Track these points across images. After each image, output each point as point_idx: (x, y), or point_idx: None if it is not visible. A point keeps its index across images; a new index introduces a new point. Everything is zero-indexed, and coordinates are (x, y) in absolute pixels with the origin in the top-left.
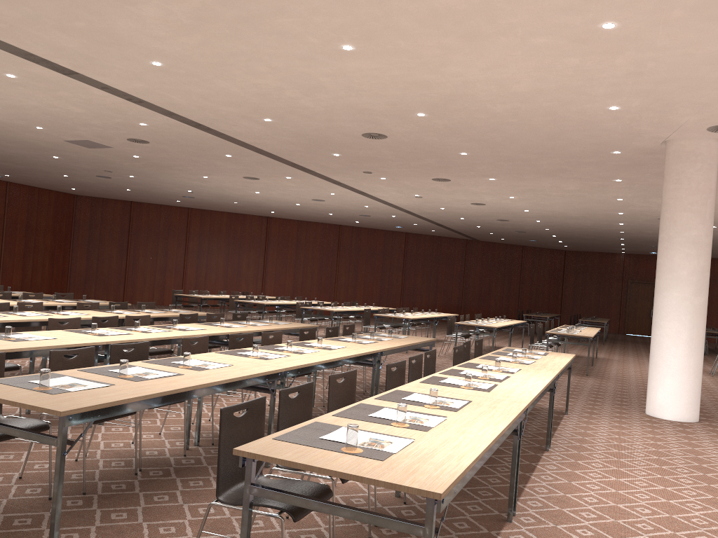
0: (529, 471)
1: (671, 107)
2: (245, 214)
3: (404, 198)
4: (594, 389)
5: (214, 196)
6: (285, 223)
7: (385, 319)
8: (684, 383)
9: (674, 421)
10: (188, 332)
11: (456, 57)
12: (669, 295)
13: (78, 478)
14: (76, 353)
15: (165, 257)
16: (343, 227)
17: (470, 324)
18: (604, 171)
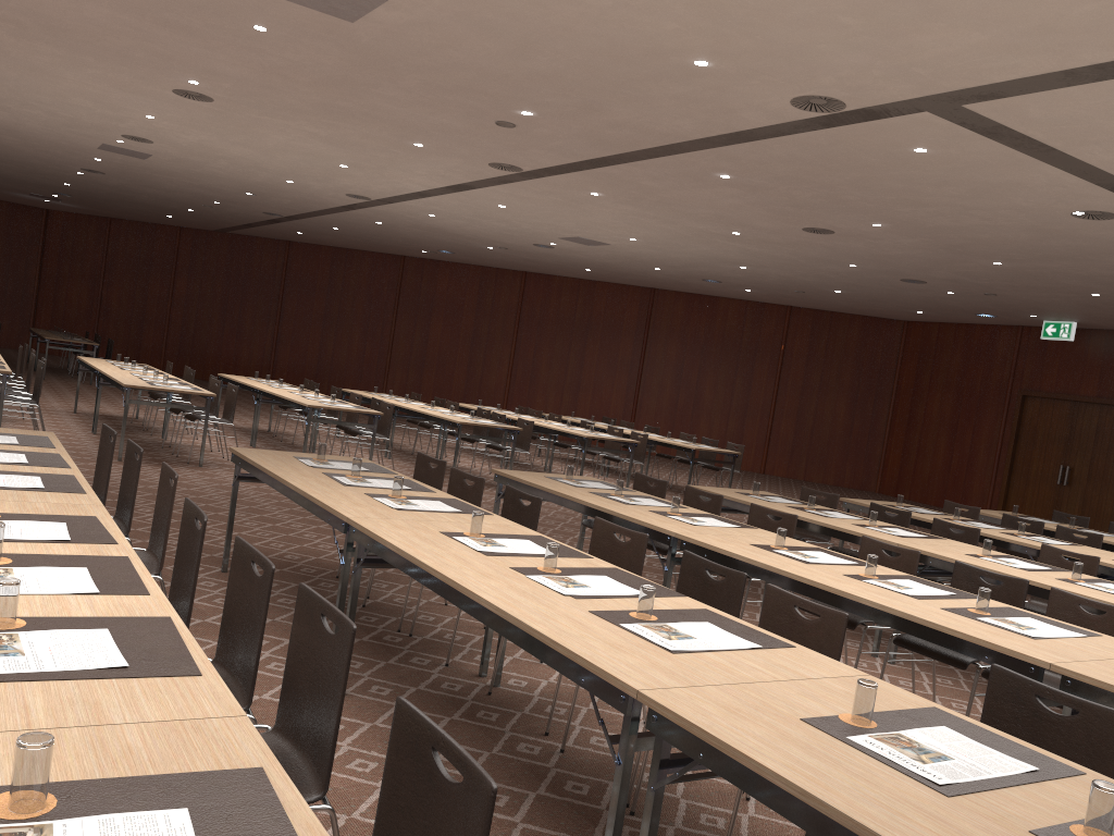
0: None
1: None
2: None
3: None
4: None
5: None
6: None
7: None
8: None
9: None
10: (913, 605)
11: None
12: None
13: (420, 616)
14: (473, 480)
15: None
16: None
17: None
18: None
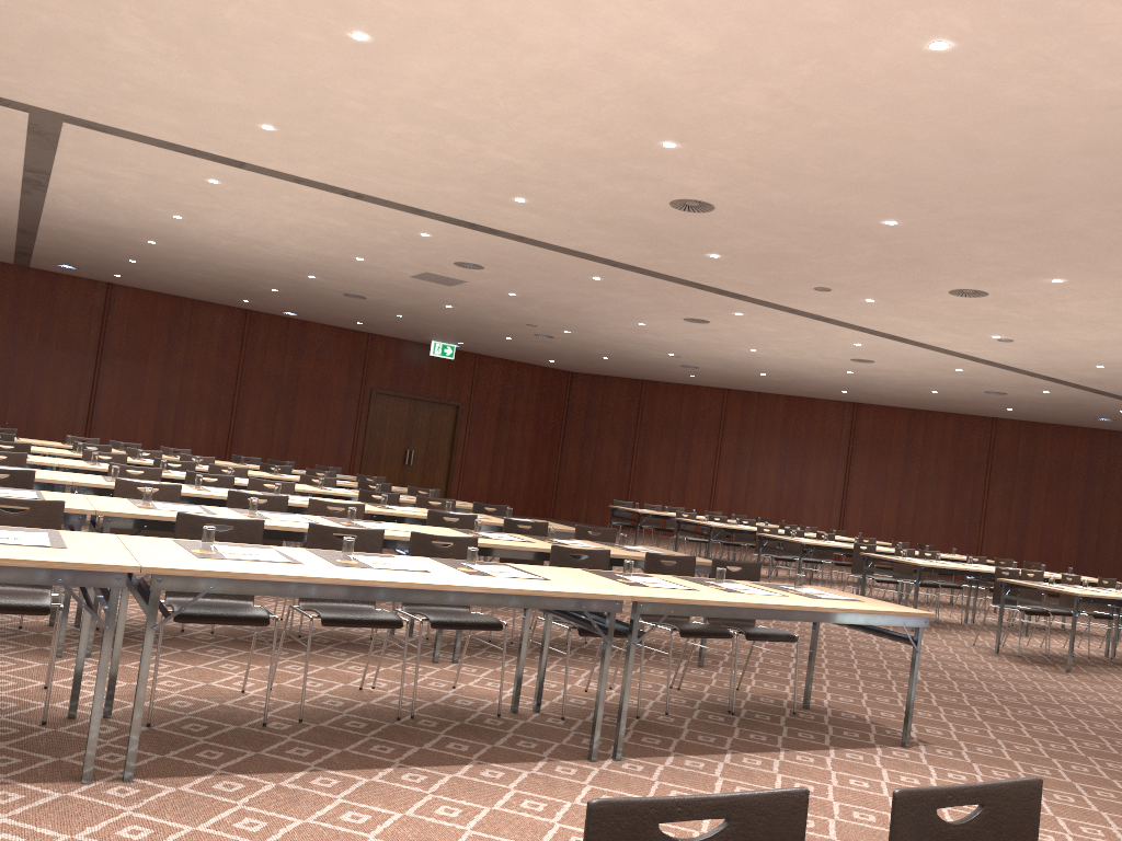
0: (422, 764)
1: (1055, 10)
2: (814, 397)
3: (987, 346)
4: None
5: (716, 362)
6: (884, 414)
7: (927, 572)
8: None
9: None
10: None
11: (496, 9)
12: None
13: None
14: None
15: (685, 463)
16: (999, 421)
17: (1027, 584)
18: None
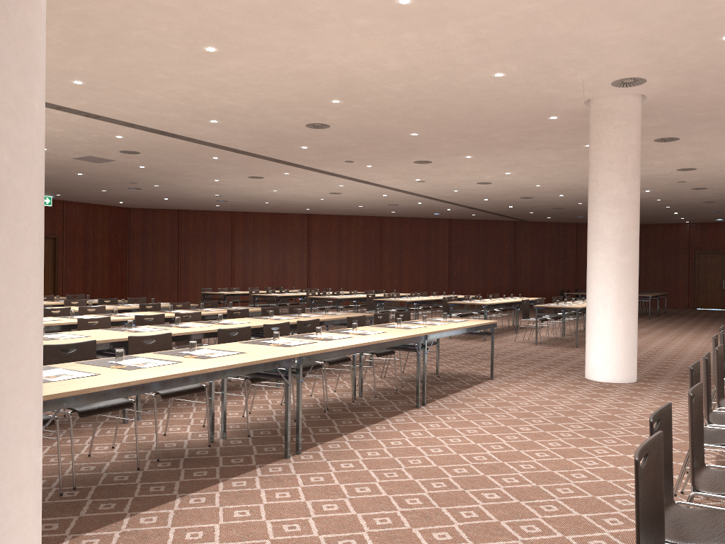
0: (372, 423)
1: (551, 68)
2: (286, 213)
3: (409, 184)
4: (563, 358)
5: (243, 198)
6: (325, 219)
7: (395, 304)
8: (614, 344)
9: (605, 382)
10: (122, 317)
11: (308, 46)
12: (596, 256)
13: None
14: None
15: (213, 260)
16: (384, 218)
17: (462, 303)
18: (565, 138)
